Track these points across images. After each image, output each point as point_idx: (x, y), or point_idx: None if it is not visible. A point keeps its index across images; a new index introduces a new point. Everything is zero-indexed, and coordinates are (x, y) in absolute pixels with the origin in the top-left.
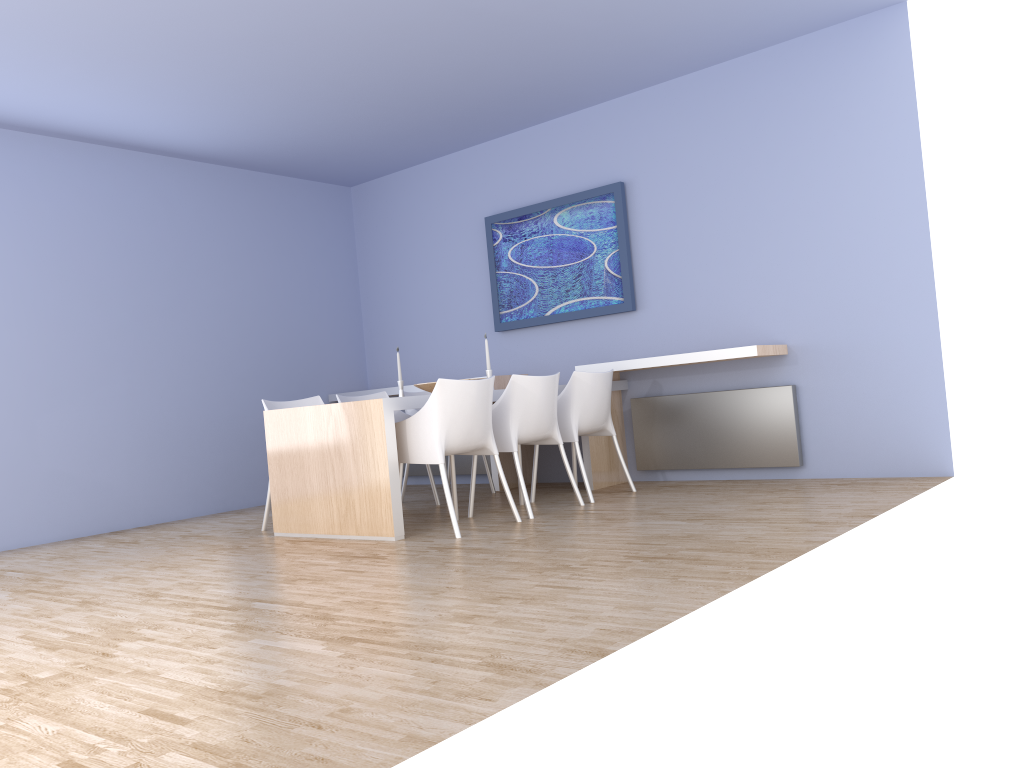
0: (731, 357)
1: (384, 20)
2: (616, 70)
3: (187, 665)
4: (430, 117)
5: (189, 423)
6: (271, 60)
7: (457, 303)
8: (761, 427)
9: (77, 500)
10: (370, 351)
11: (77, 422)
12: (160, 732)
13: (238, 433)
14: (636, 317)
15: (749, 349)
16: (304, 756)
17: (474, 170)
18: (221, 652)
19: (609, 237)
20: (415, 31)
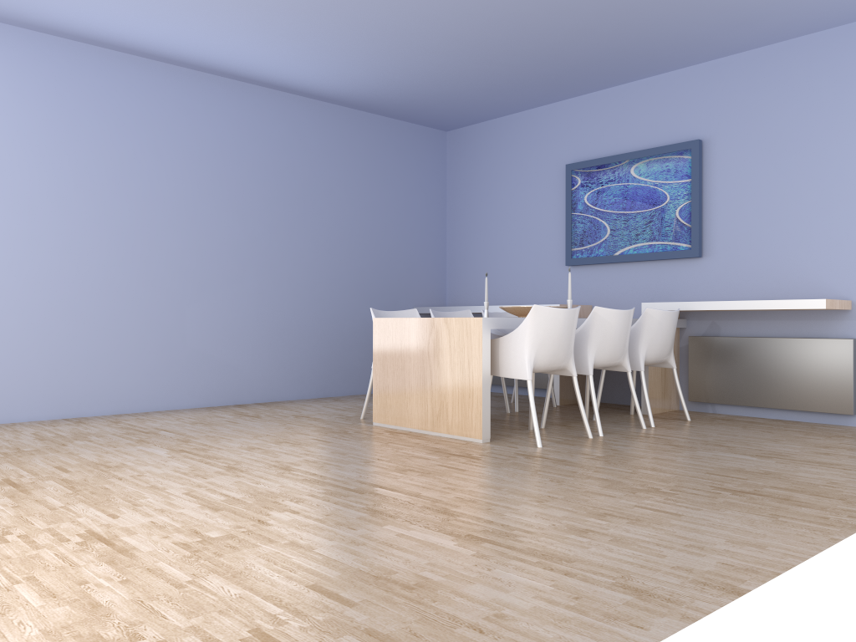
0: (798, 308)
1: None
2: (709, 36)
3: (335, 543)
4: (530, 73)
5: (302, 321)
6: (406, 15)
7: (532, 238)
8: (817, 375)
9: (211, 376)
10: (451, 273)
11: (216, 312)
12: (331, 611)
13: (339, 333)
14: (701, 263)
15: (818, 302)
16: None
17: (559, 122)
18: (362, 534)
19: (682, 189)
20: None
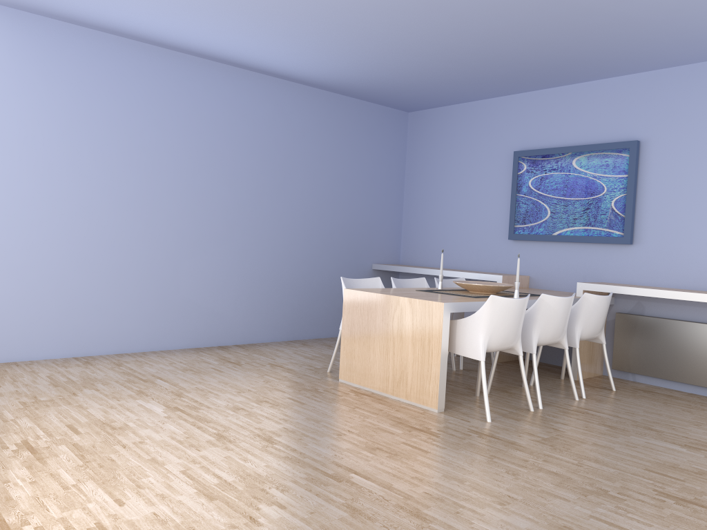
0: None
1: (487, 2)
2: (656, 52)
3: None
4: (489, 72)
5: (278, 275)
6: (388, 24)
7: (480, 212)
8: None
9: (200, 321)
10: (405, 235)
11: (206, 267)
12: None
13: (309, 285)
14: (631, 249)
15: None
16: None
17: (510, 113)
18: None
19: (619, 183)
20: (508, 11)
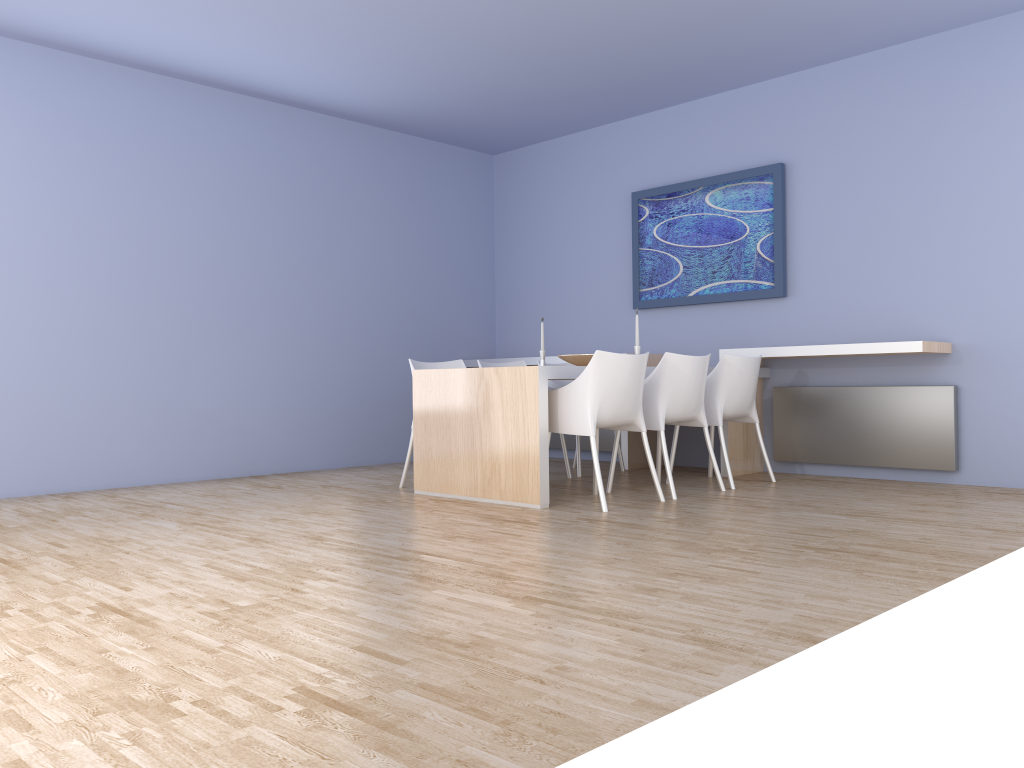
0: (892, 351)
1: None
2: (790, 46)
3: (380, 608)
4: (588, 87)
5: (328, 377)
6: (446, 21)
7: (595, 278)
8: (915, 427)
9: (222, 442)
10: (501, 320)
11: (227, 368)
12: (381, 669)
13: (372, 391)
14: (785, 304)
15: (913, 344)
16: (538, 708)
17: (624, 144)
18: (409, 599)
19: (764, 219)
20: None
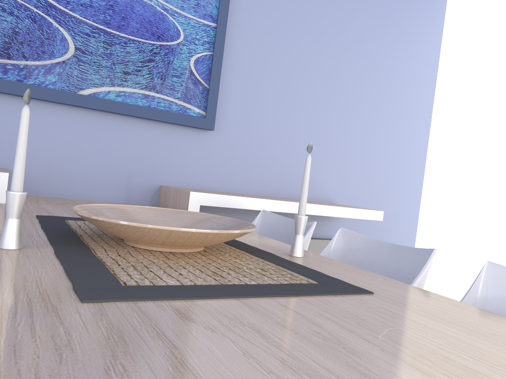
0: (363, 218)
1: None
2: None
3: None
4: None
5: None
6: None
7: None
8: None
9: None
10: None
11: None
12: None
13: None
14: (206, 138)
15: (378, 213)
16: None
17: None
18: None
19: (204, 33)
20: None
